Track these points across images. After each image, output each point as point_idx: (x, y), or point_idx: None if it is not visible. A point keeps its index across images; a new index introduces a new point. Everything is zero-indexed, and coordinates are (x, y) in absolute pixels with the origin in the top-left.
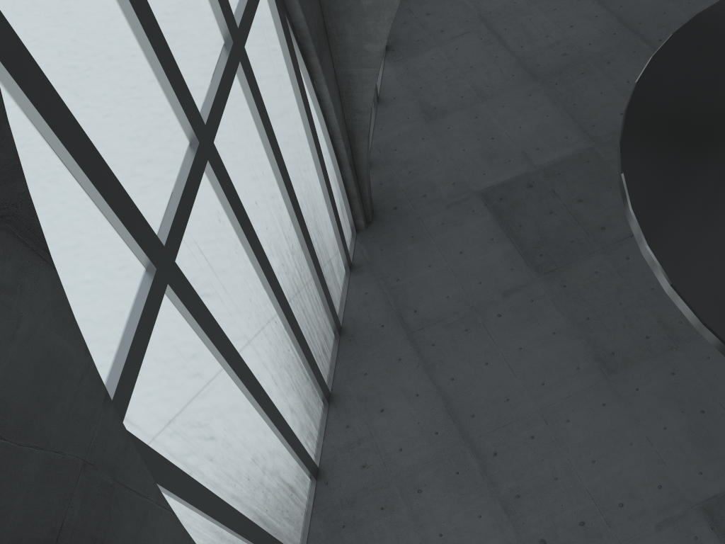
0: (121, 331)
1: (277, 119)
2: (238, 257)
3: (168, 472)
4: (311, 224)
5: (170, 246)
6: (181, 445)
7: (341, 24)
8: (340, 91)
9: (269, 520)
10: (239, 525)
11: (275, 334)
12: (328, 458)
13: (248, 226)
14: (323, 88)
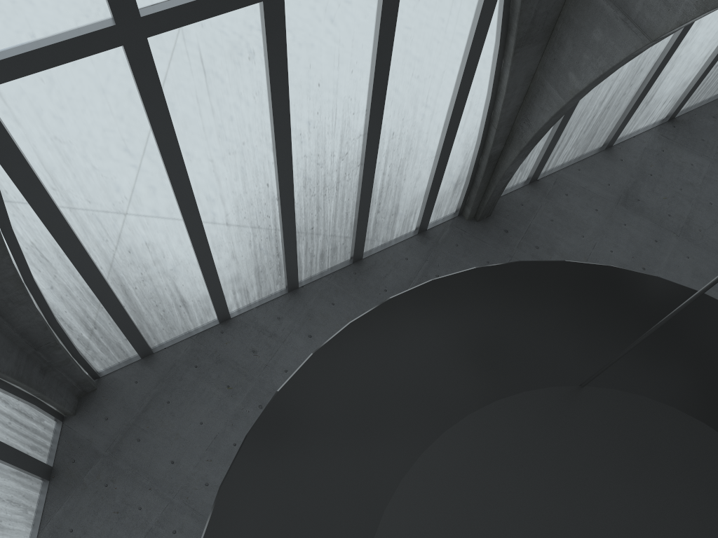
0: (41, 35)
1: (415, 48)
2: (253, 102)
3: (16, 163)
4: (392, 159)
5: (150, 23)
6: (58, 163)
7: (566, 35)
8: (528, 91)
9: (133, 296)
10: (83, 265)
11: (258, 192)
12: (243, 321)
13: (281, 89)
14: (506, 72)
